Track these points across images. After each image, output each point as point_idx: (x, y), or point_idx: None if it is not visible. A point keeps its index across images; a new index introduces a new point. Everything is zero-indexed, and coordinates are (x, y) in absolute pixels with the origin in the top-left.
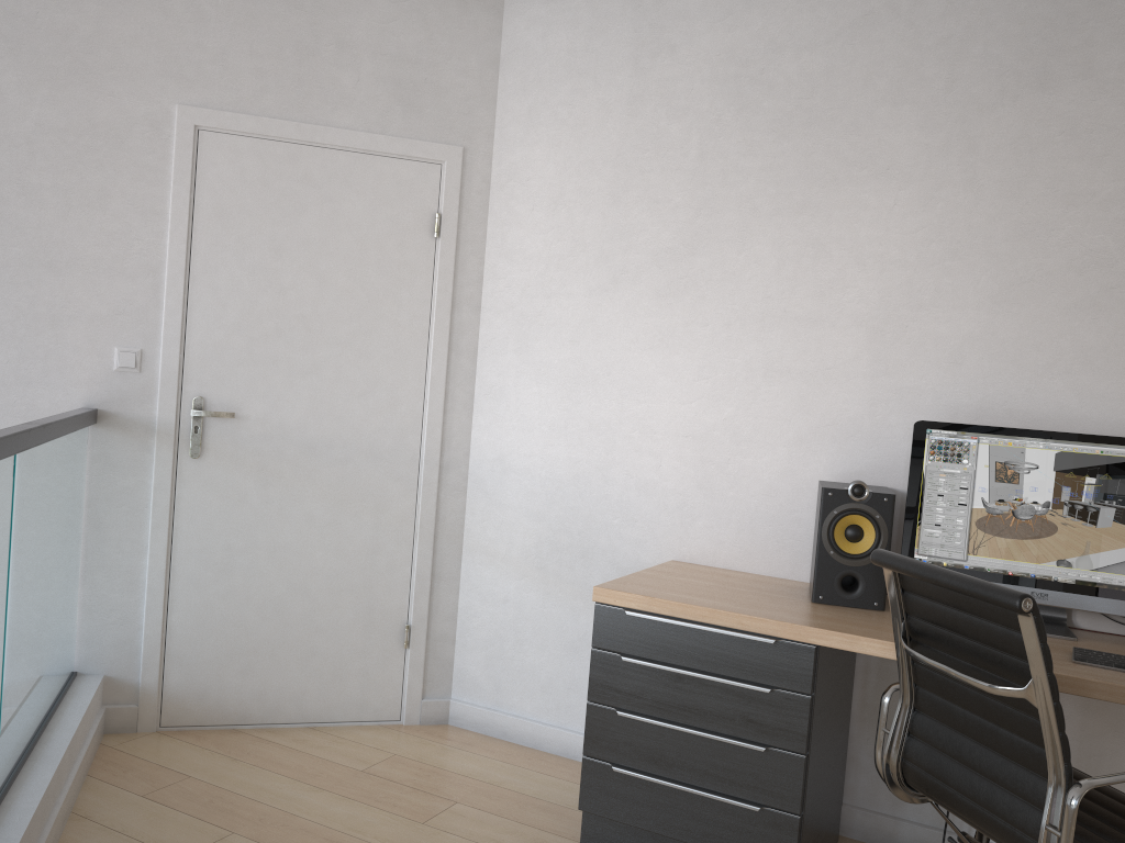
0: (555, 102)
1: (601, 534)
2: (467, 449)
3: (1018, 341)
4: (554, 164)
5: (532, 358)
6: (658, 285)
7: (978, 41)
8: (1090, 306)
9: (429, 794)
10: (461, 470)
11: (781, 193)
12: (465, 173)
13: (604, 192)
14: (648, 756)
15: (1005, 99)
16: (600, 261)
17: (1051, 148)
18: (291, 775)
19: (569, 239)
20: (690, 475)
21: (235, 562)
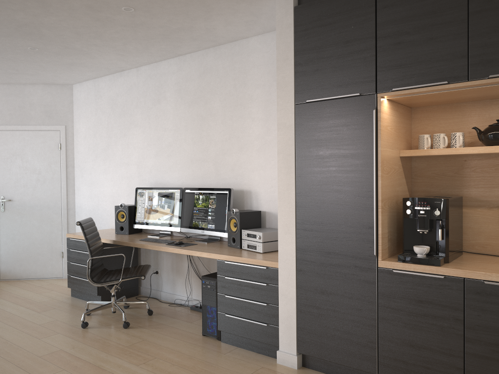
0: (83, 112)
1: (98, 223)
2: (74, 204)
3: (160, 165)
4: (84, 128)
5: (84, 179)
6: (103, 157)
7: (148, 92)
8: (169, 155)
9: (48, 289)
10: (73, 210)
11: (121, 132)
12: (66, 132)
13: (93, 134)
14: (76, 272)
15: (153, 106)
16: (93, 152)
17: (161, 117)
18: (20, 287)
19: (88, 147)
20: (111, 206)
21: (15, 237)
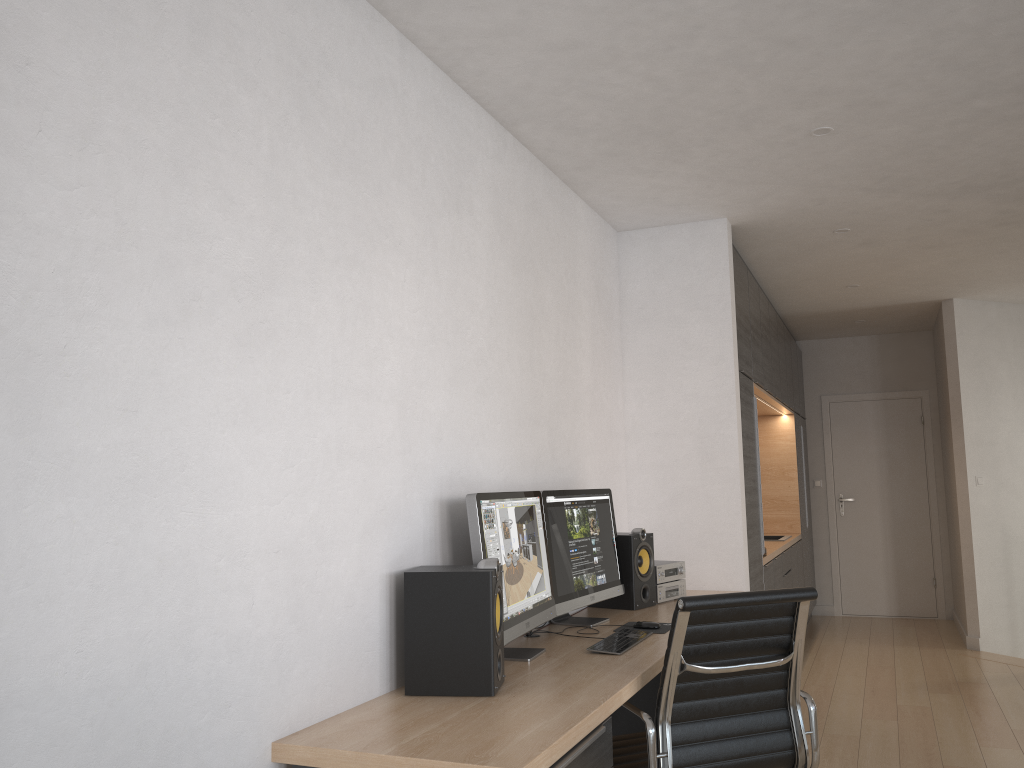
0: None
1: (185, 753)
2: None
3: (461, 419)
4: (79, 59)
5: (50, 444)
6: (238, 328)
7: (432, 152)
8: (482, 392)
9: None
10: None
11: (339, 239)
12: None
13: (164, 154)
14: None
15: (446, 211)
16: (163, 271)
17: (463, 262)
18: None
19: (112, 217)
20: (284, 607)
21: None
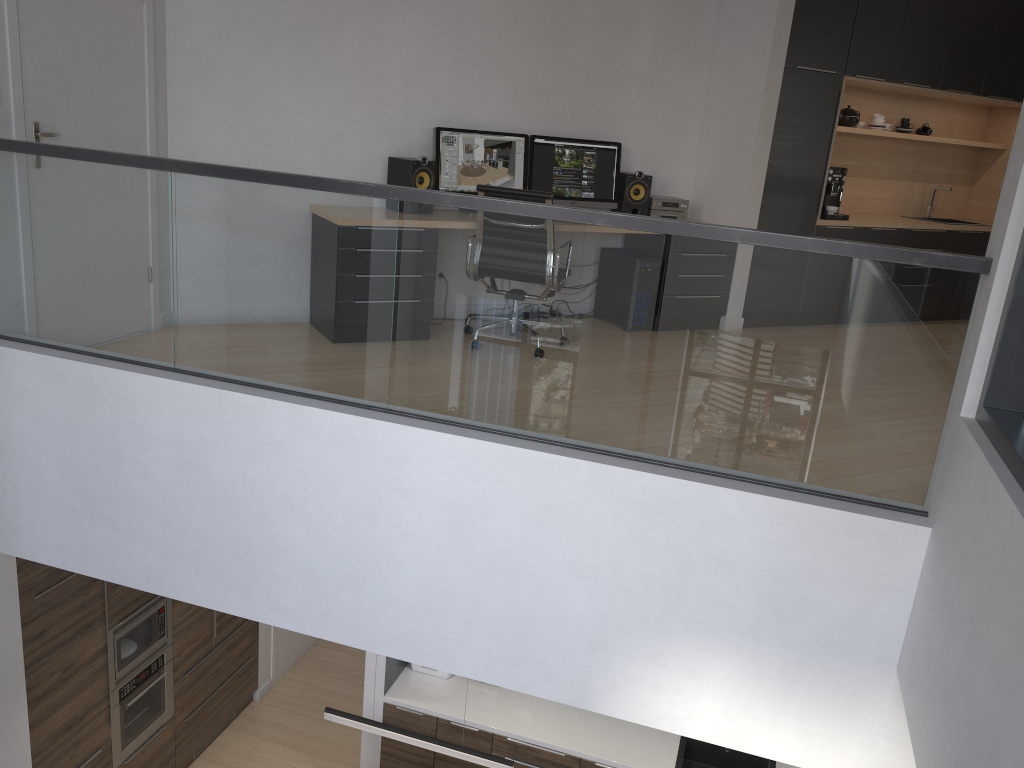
0: None
1: None
2: (167, 149)
3: (462, 89)
4: None
5: (210, 88)
6: (292, 47)
7: None
8: (486, 75)
9: None
10: None
11: (358, 2)
12: None
13: None
14: None
15: None
16: (253, 28)
17: (473, 1)
18: None
19: (230, 11)
20: (318, 158)
21: None
